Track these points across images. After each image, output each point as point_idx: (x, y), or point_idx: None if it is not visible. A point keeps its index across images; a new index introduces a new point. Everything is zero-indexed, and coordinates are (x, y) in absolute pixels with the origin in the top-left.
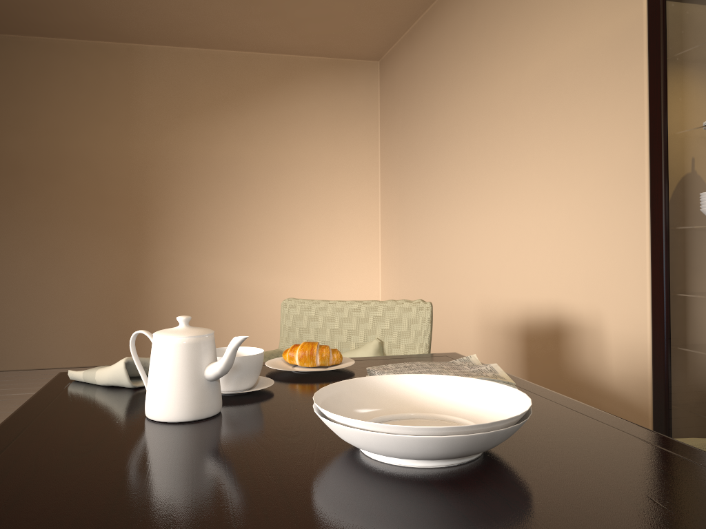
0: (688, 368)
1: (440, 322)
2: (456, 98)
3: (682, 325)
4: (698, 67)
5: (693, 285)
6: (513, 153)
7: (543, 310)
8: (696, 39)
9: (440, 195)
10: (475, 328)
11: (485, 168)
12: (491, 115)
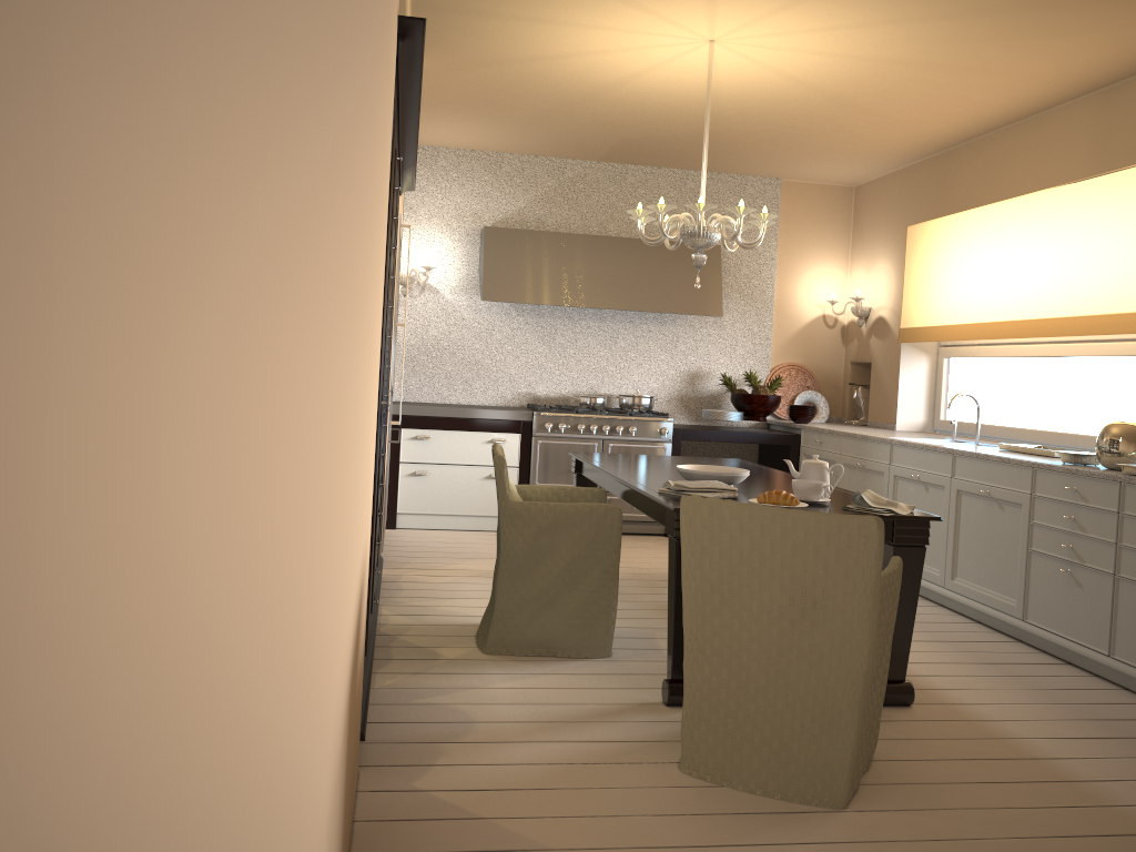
0: None
1: None
2: None
3: None
4: None
5: None
6: (376, 154)
7: (358, 591)
8: None
9: (325, 30)
10: None
11: (368, 125)
12: None
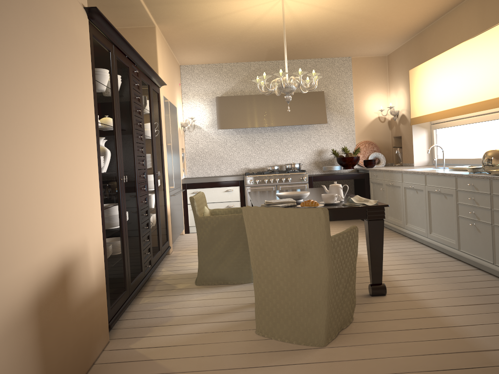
0: (110, 248)
1: None
2: None
3: (108, 226)
4: (103, 93)
5: (108, 204)
6: (6, 68)
7: (52, 263)
8: (101, 78)
9: None
10: None
11: None
12: None
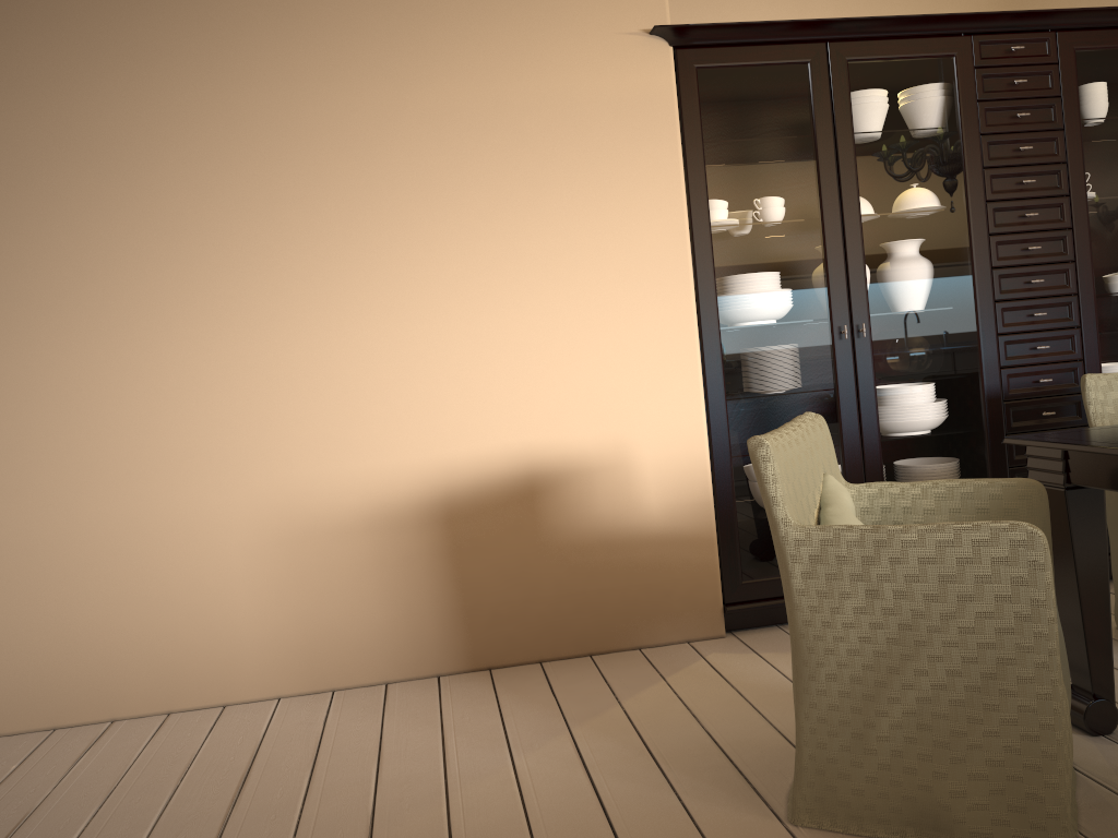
0: None
1: (62, 580)
2: (118, 81)
3: (750, 428)
4: (751, 165)
5: (760, 384)
6: (382, 220)
7: (492, 464)
8: (746, 136)
9: (44, 287)
10: (252, 548)
11: (272, 238)
12: (291, 142)
